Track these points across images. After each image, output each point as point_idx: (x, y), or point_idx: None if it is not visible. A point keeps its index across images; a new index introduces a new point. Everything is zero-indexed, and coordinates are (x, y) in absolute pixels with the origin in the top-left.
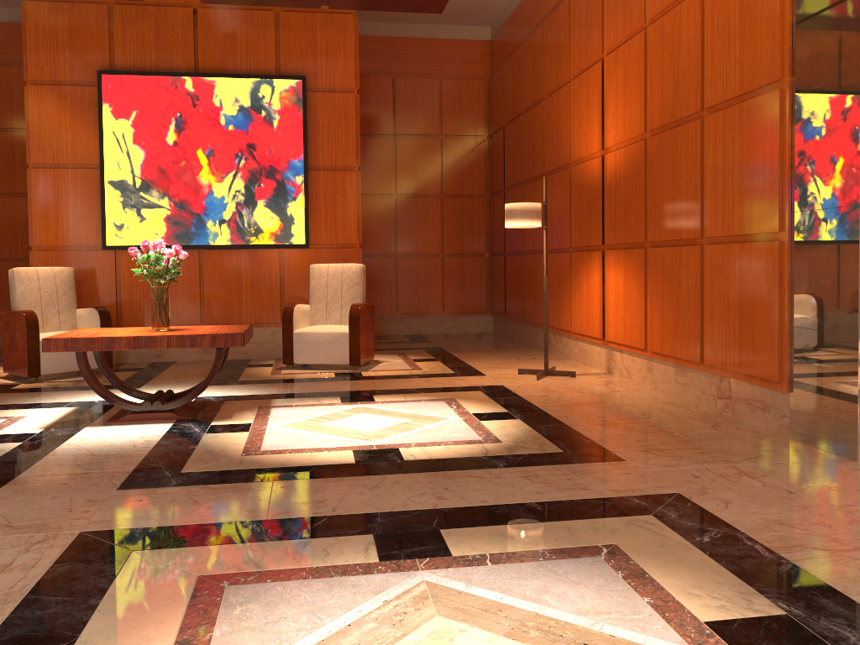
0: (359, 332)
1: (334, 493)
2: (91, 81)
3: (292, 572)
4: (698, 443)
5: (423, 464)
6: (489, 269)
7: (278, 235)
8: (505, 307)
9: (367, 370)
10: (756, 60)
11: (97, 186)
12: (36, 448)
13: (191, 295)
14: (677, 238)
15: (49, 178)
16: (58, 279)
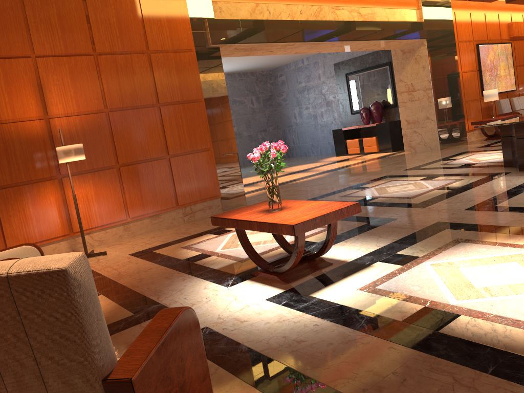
0: None
1: None
2: None
3: (395, 197)
4: None
5: None
6: None
7: None
8: None
9: None
10: (189, 90)
11: None
12: (395, 246)
13: None
14: (148, 158)
15: None
16: None
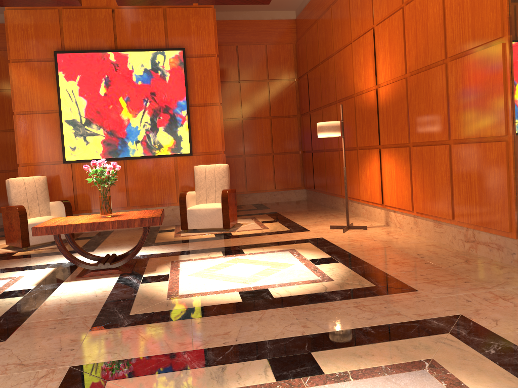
0: (228, 207)
1: (234, 326)
2: (50, 58)
3: None
4: (461, 274)
5: (287, 300)
6: (302, 161)
7: (173, 148)
8: (313, 184)
9: (234, 231)
10: (483, 25)
11: (58, 123)
12: (32, 300)
13: (120, 188)
14: (431, 140)
15: (27, 120)
16: (37, 184)
